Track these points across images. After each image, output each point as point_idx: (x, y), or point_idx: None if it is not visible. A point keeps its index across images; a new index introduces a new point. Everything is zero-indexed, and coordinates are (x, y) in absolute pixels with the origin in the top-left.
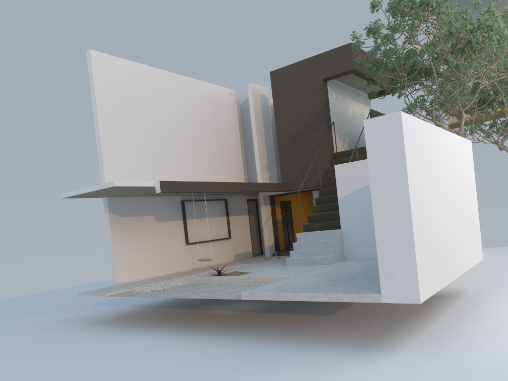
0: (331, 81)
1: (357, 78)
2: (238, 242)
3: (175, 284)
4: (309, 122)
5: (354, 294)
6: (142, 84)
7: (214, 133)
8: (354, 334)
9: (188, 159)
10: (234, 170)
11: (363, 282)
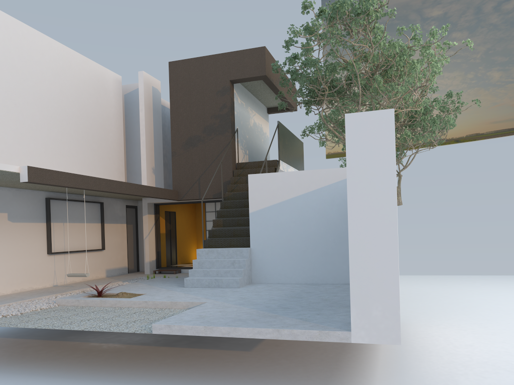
0: (237, 85)
1: (263, 87)
2: (113, 255)
3: (38, 306)
4: (211, 125)
5: (315, 331)
6: (5, 40)
7: (94, 122)
8: (296, 377)
9: (59, 148)
10: (114, 169)
11: (308, 313)
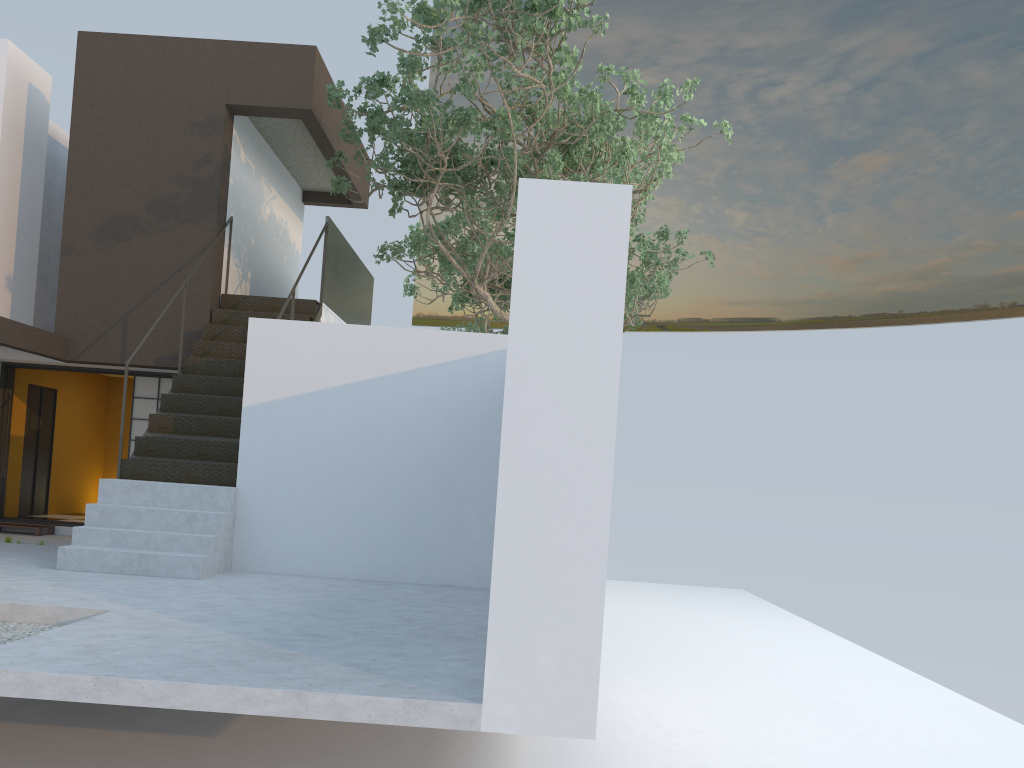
0: (242, 120)
1: (300, 140)
2: None
3: None
4: (169, 198)
5: (395, 699)
6: None
7: None
8: None
9: None
10: None
11: (371, 651)
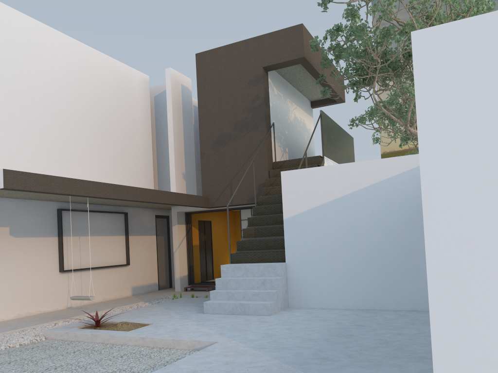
0: (272, 73)
1: (303, 75)
2: (140, 270)
3: (19, 341)
4: (243, 120)
5: None
6: (8, 35)
7: (116, 124)
8: None
9: (74, 153)
10: (141, 176)
11: (357, 372)
